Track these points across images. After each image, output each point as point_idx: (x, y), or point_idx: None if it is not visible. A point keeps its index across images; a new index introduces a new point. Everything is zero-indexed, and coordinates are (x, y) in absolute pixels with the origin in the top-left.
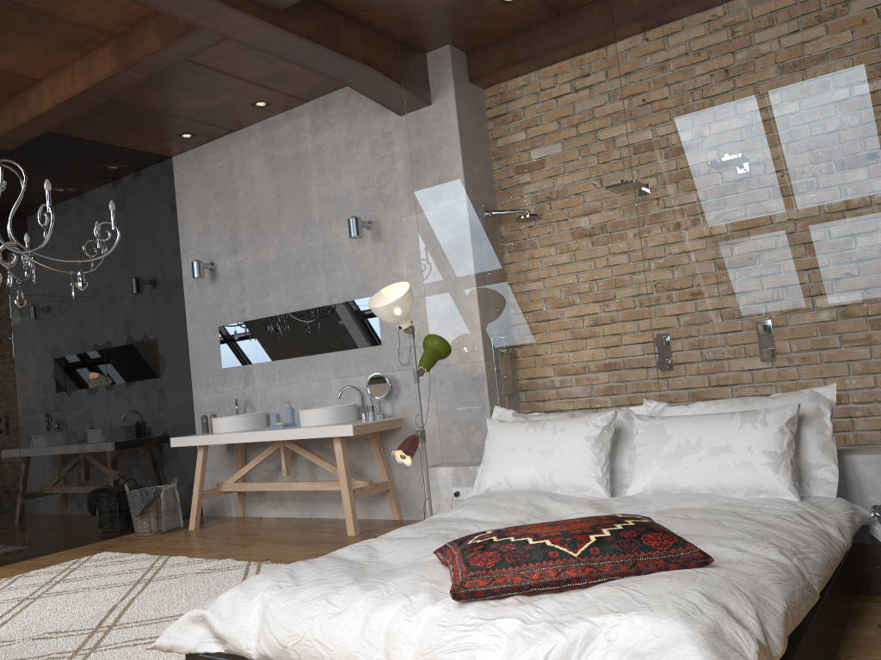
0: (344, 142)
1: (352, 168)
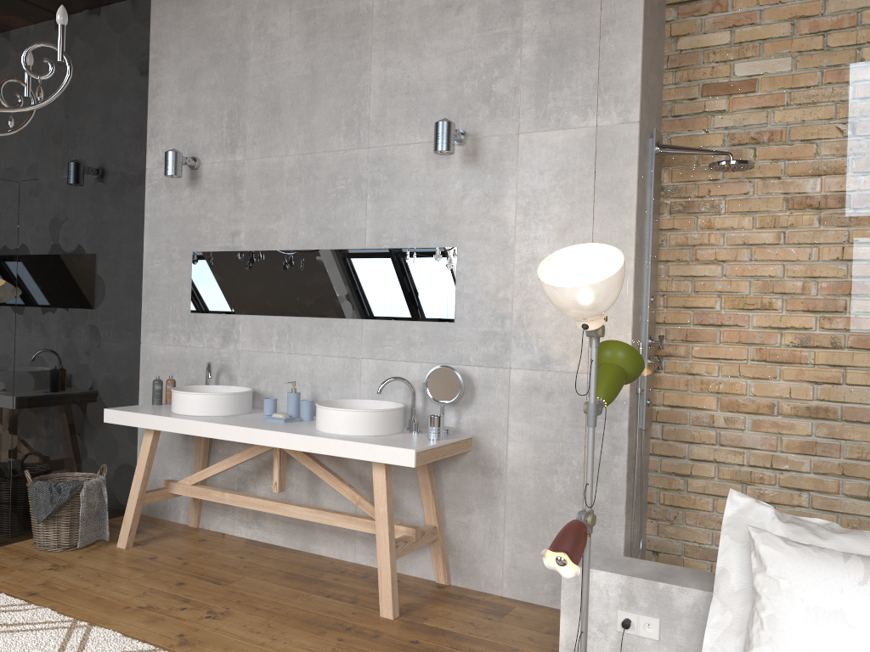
0: (436, 3)
1: (444, 46)
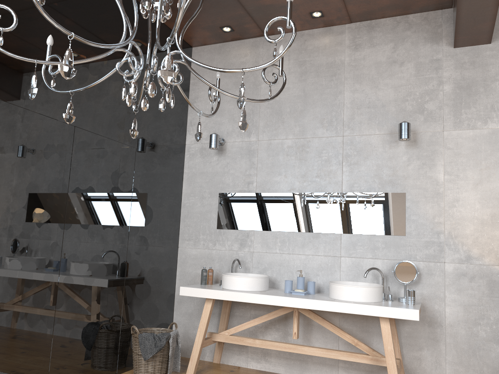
0: (386, 60)
1: (392, 83)
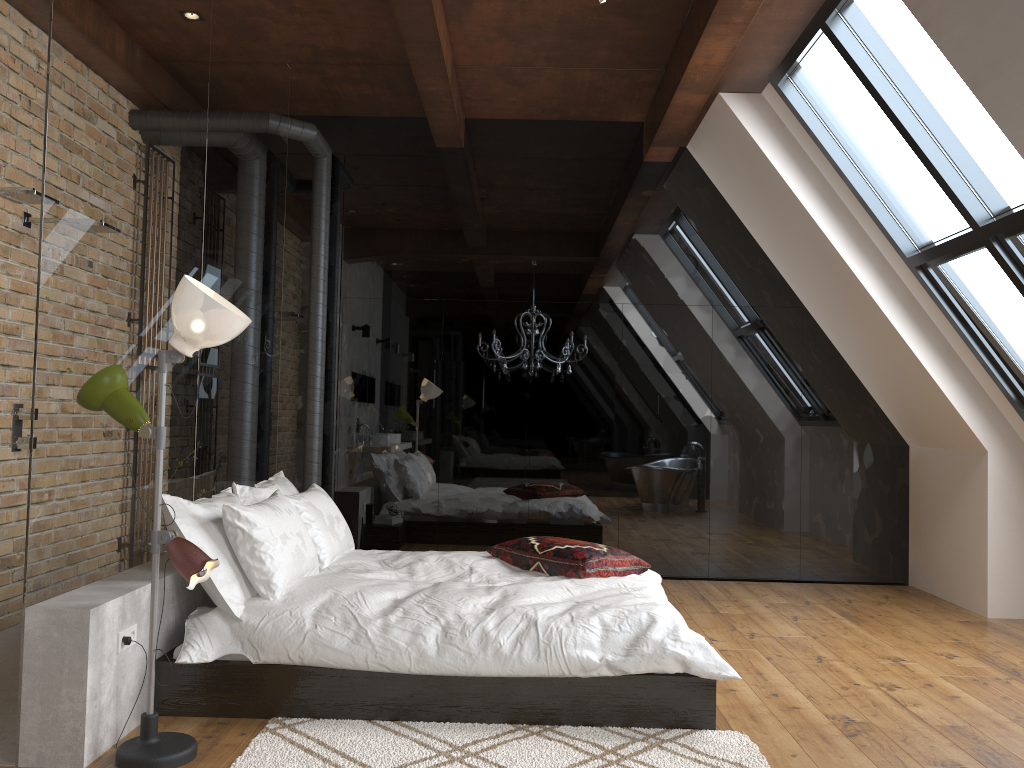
0: None
1: None
